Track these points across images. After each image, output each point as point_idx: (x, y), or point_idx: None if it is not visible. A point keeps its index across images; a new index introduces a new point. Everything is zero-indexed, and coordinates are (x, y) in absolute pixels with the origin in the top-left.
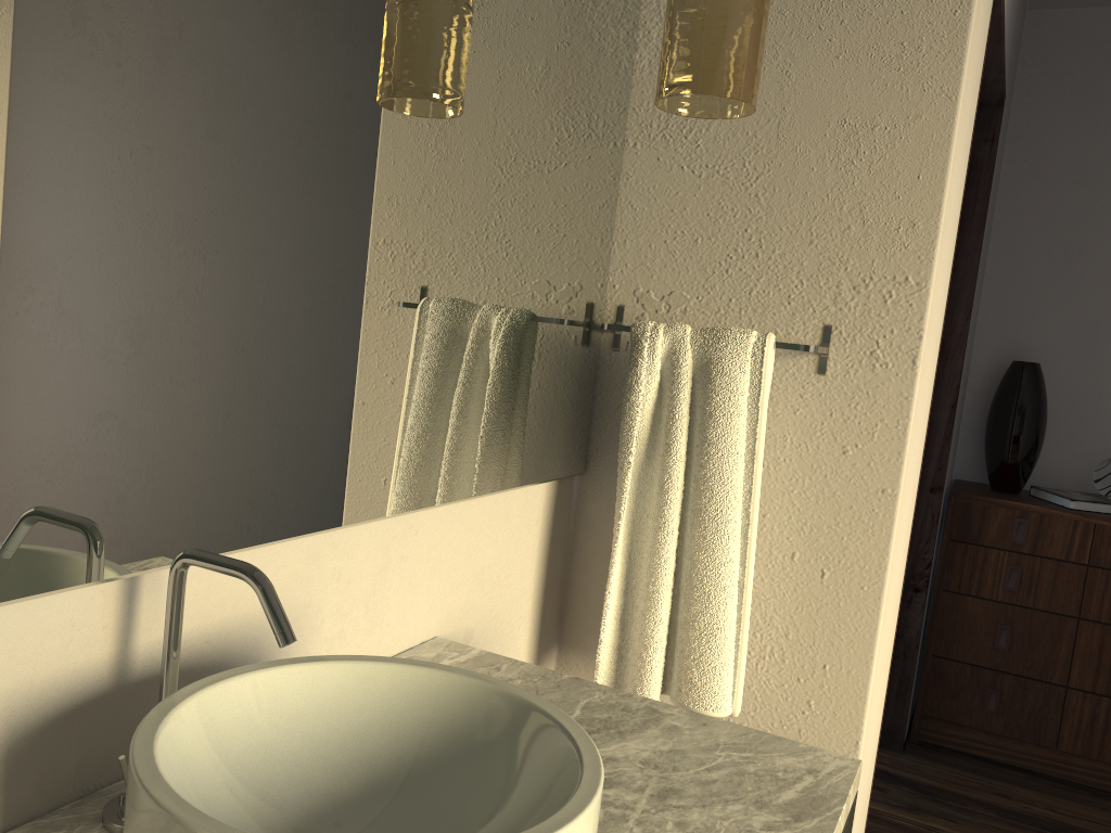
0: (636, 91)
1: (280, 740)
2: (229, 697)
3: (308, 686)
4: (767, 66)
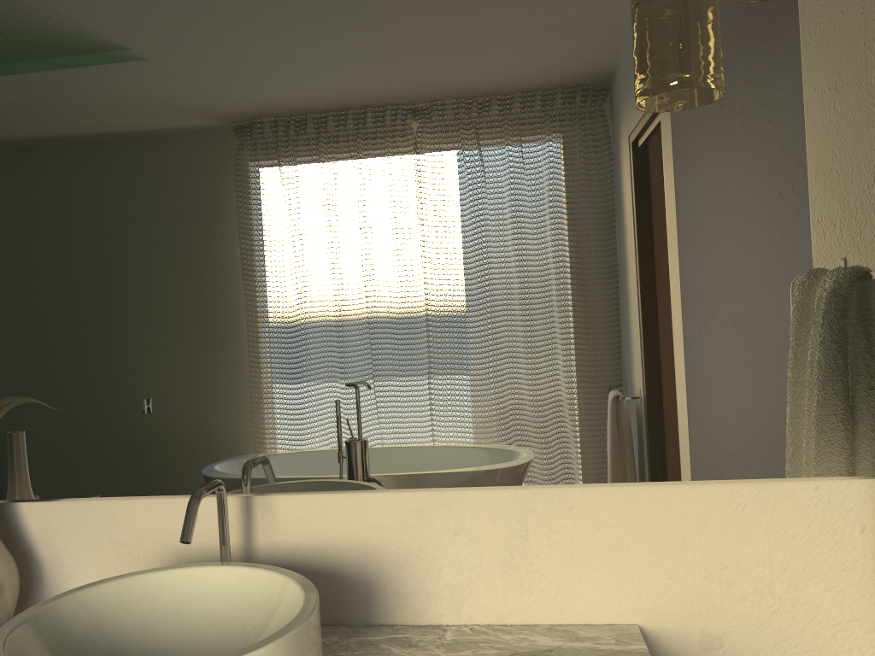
0: None
1: (234, 615)
2: (216, 577)
3: (265, 586)
4: None
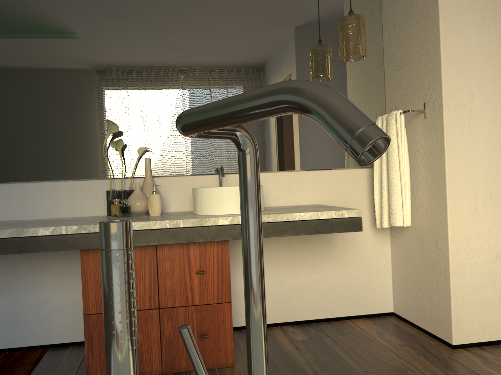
0: (384, 52)
1: None
2: None
3: None
4: (404, 32)
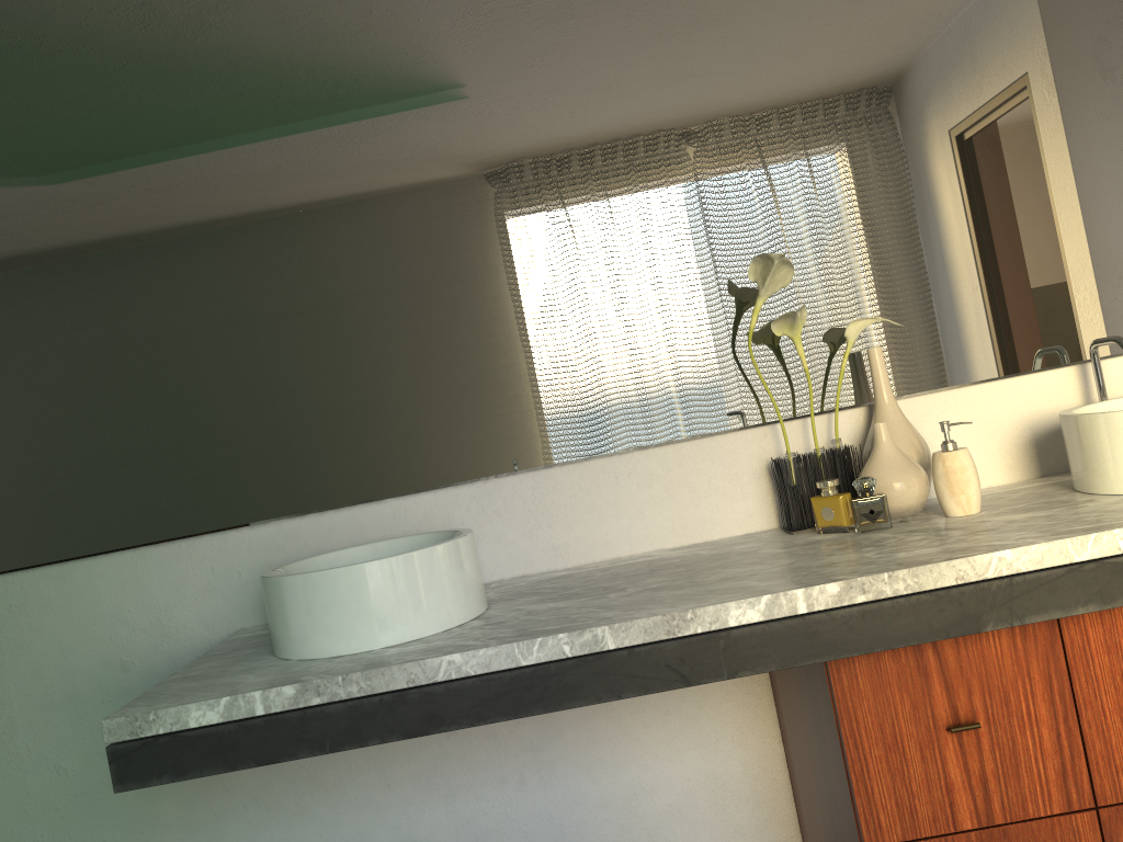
0: None
1: None
2: None
3: None
4: None
